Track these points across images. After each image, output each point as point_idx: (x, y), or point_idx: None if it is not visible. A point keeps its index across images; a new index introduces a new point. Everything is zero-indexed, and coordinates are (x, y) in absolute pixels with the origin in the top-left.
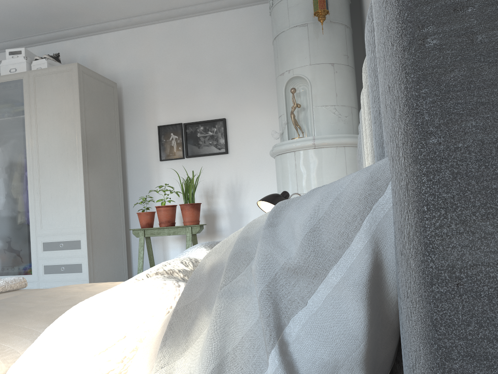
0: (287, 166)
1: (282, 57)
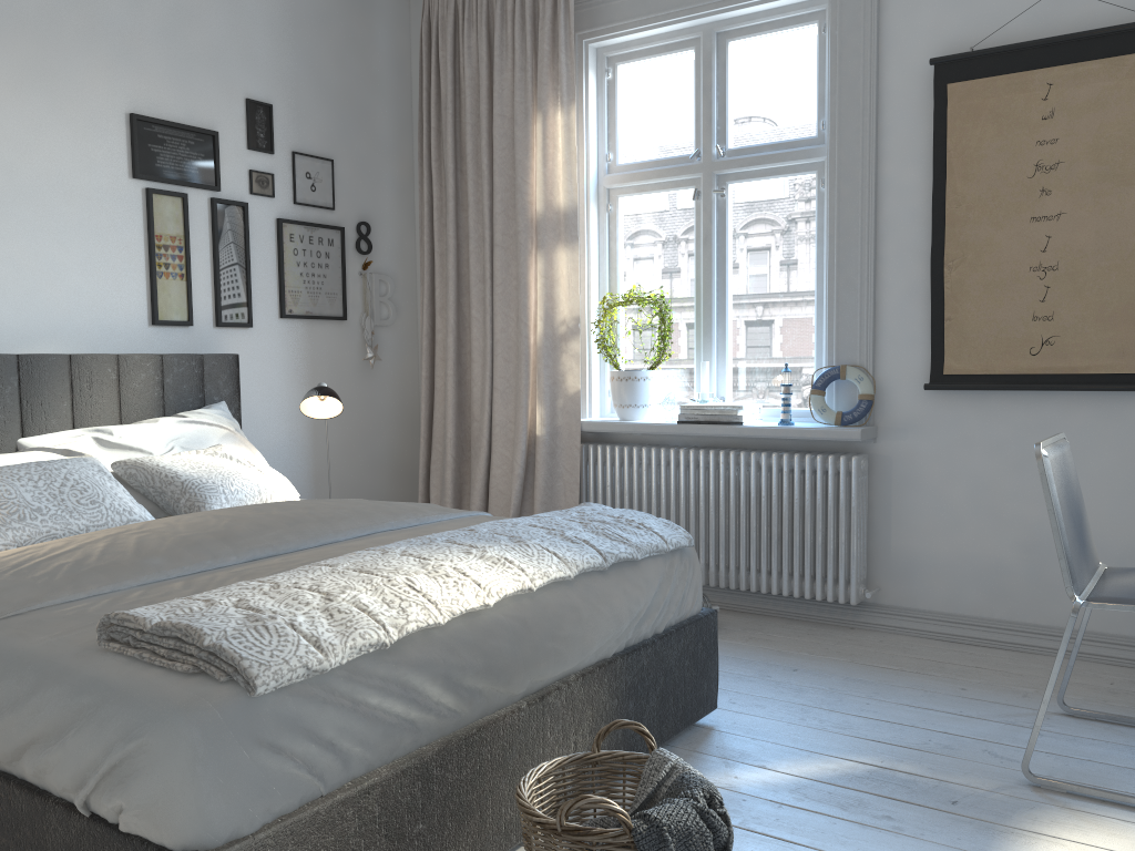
0: None
1: None
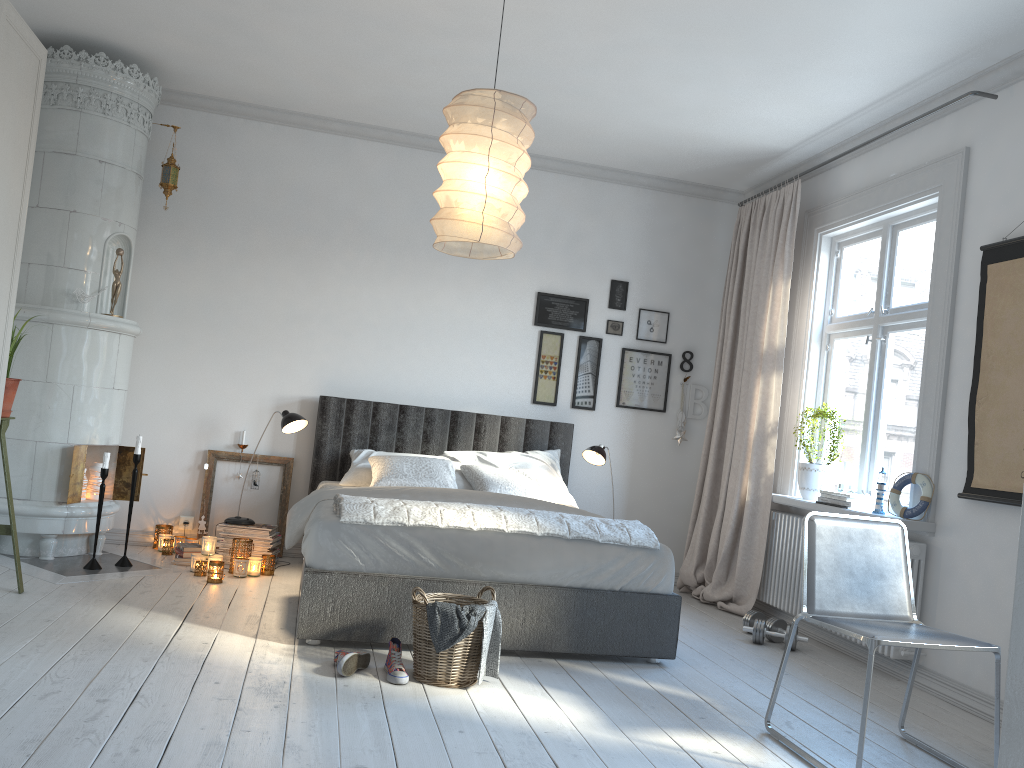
0: (106, 349)
1: (113, 198)
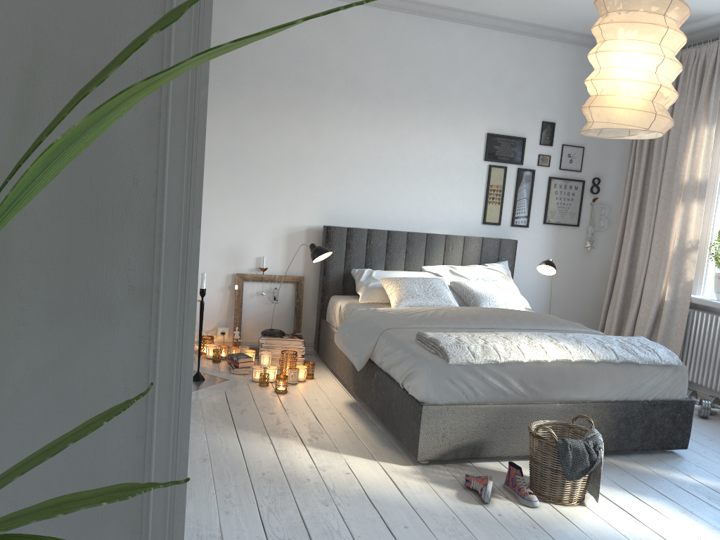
0: None
1: None
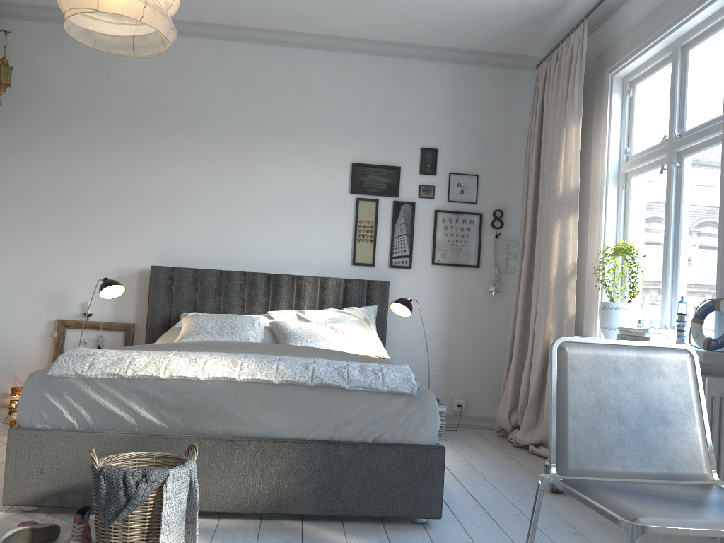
0: None
1: None
